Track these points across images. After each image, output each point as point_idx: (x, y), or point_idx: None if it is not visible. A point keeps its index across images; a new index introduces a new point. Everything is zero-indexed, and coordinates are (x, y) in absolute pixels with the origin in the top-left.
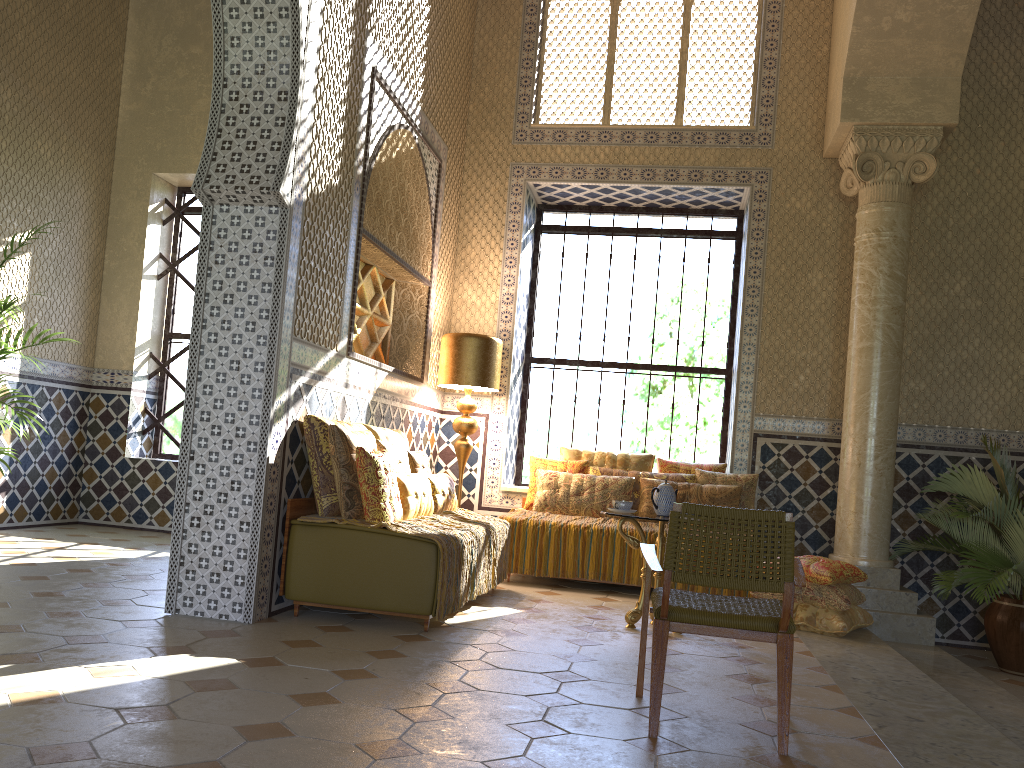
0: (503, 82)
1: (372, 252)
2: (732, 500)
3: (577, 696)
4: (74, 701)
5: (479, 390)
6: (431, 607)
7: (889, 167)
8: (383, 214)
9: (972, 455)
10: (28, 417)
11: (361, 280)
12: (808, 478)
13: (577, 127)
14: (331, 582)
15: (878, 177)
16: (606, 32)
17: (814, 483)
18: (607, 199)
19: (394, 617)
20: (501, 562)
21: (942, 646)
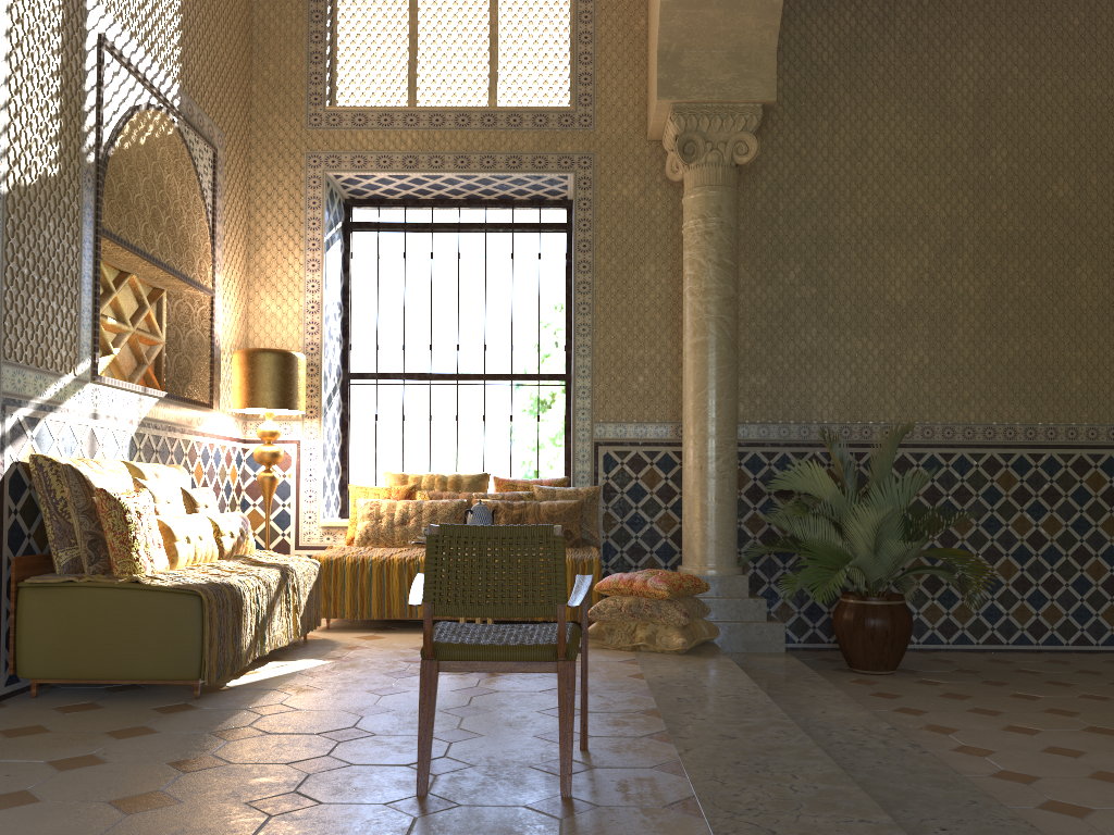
0: (290, 58)
1: (124, 257)
2: (572, 516)
3: (351, 756)
4: None
5: (285, 413)
6: (199, 670)
7: (711, 148)
8: (133, 211)
9: (817, 450)
10: None
11: (114, 291)
12: (654, 486)
13: (379, 109)
14: (74, 652)
15: (701, 159)
16: (406, 2)
17: (661, 491)
18: (422, 191)
19: (164, 685)
20: (310, 608)
21: (799, 651)
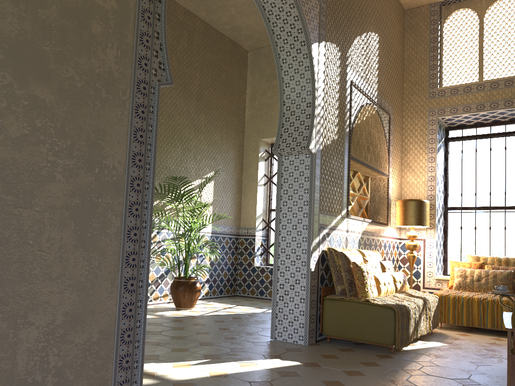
0: (421, 70)
1: (356, 166)
2: None
3: None
4: (233, 377)
5: (418, 227)
6: (393, 341)
7: None
8: (360, 147)
9: None
10: (215, 250)
11: (352, 179)
12: None
13: (463, 85)
14: (343, 327)
15: None
16: (477, 33)
17: None
18: (485, 119)
19: (376, 345)
20: (434, 317)
21: None
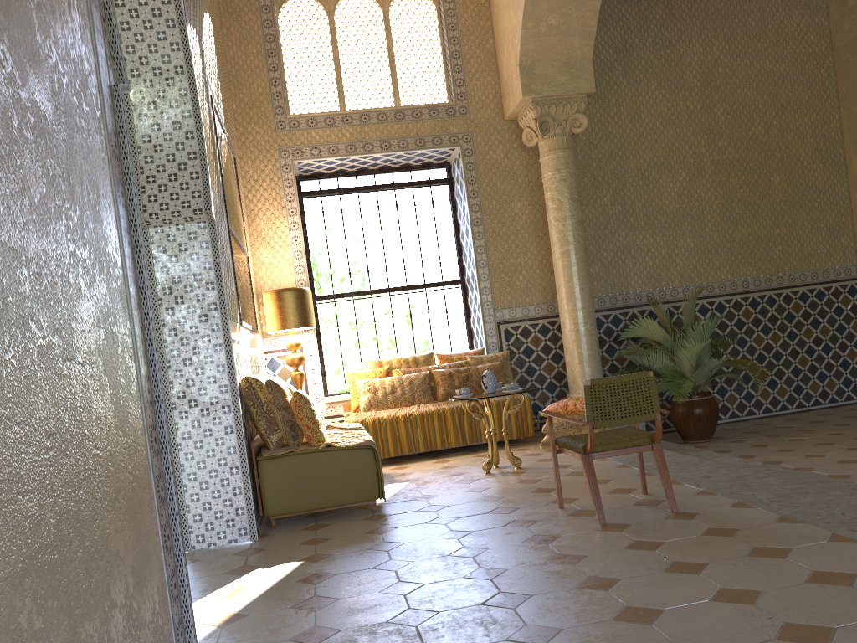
0: (257, 83)
1: None
2: (500, 372)
3: (530, 518)
4: (254, 612)
5: (296, 330)
6: (378, 493)
7: (557, 125)
8: (230, 208)
9: (634, 309)
10: None
11: None
12: (538, 346)
13: (324, 114)
14: (300, 495)
15: (551, 132)
16: (327, 37)
17: (543, 349)
18: (352, 166)
19: (337, 509)
20: None
21: None
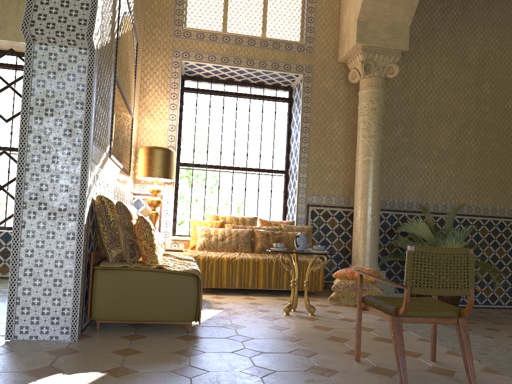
0: (166, 0)
1: None
2: None
3: (329, 366)
4: None
5: (159, 181)
6: (195, 316)
7: (376, 69)
8: (122, 68)
9: (406, 213)
10: None
11: None
12: (333, 227)
13: (210, 32)
14: (126, 306)
15: (371, 74)
16: None
17: (336, 229)
18: (223, 75)
19: (158, 324)
20: None
21: None
